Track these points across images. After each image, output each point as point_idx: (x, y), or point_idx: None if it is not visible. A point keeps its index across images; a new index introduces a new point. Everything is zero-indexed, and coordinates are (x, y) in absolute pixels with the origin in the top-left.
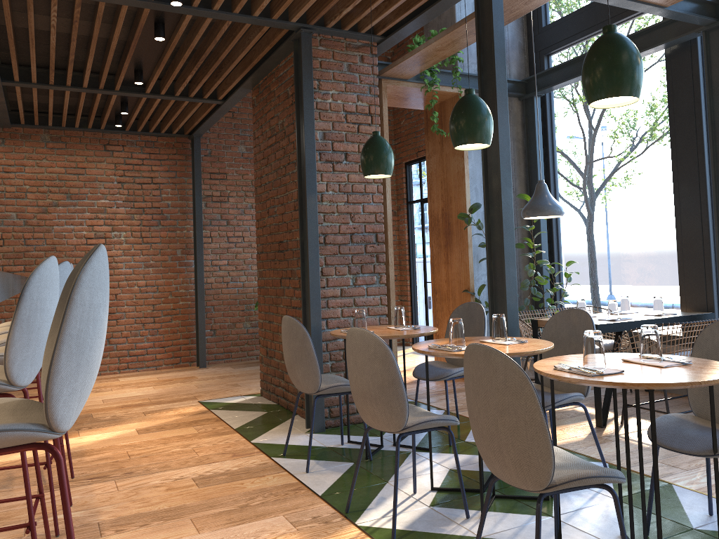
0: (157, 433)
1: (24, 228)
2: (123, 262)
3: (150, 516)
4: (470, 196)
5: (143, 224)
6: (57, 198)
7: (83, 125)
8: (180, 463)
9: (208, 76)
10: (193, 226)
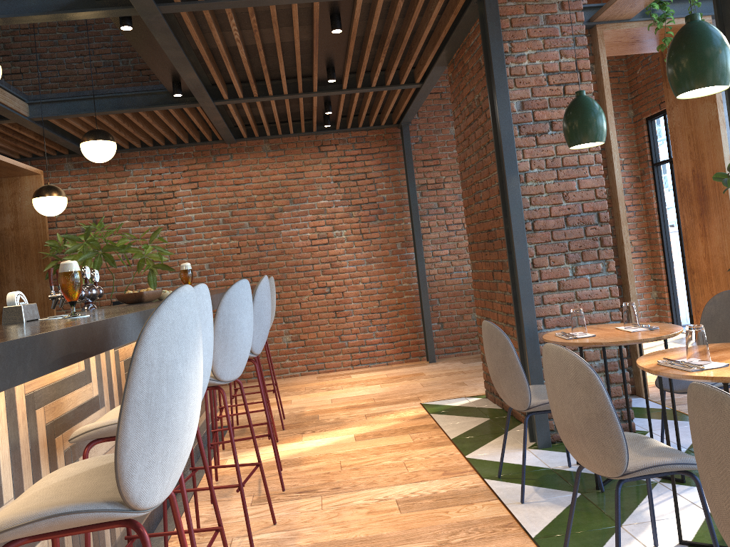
0: (373, 440)
1: (256, 235)
2: (346, 260)
3: (345, 546)
4: (728, 150)
5: (361, 221)
6: (282, 204)
7: (297, 130)
8: (388, 480)
9: (399, 61)
10: (410, 217)
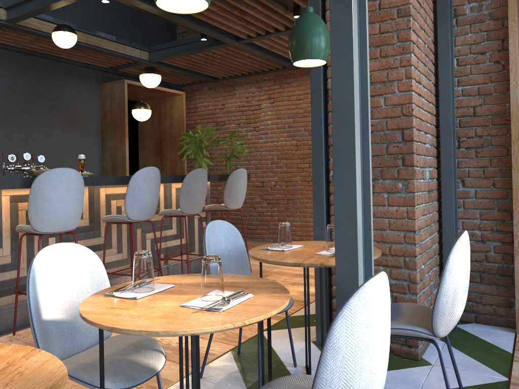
0: None
1: (308, 137)
2: None
3: None
4: None
5: None
6: None
7: None
8: None
9: None
10: None
